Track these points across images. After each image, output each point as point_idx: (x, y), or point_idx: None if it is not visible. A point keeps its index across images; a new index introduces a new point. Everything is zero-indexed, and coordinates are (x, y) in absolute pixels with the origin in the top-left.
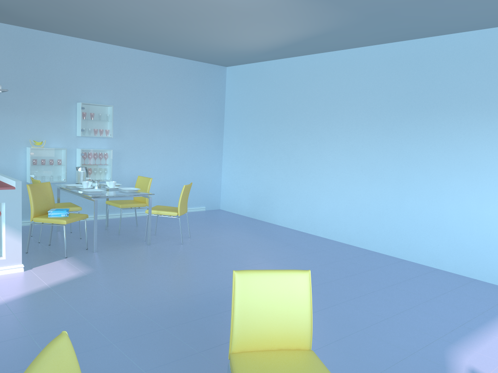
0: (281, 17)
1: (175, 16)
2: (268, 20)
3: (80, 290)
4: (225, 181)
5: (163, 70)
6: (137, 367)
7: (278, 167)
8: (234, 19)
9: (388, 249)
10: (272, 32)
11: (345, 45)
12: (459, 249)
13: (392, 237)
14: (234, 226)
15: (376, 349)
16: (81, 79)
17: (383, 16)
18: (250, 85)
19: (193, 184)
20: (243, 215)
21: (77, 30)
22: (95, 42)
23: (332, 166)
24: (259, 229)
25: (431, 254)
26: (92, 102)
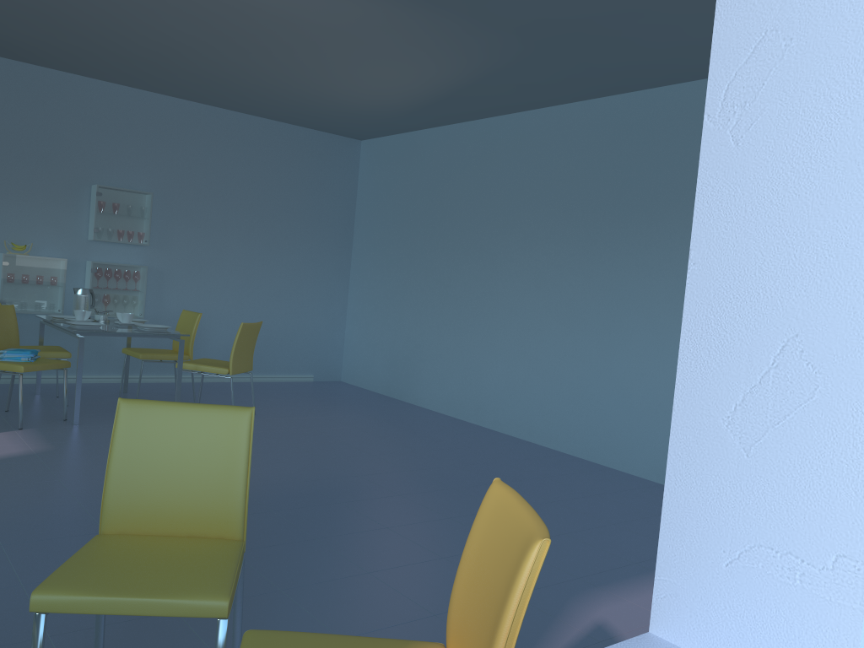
0: (400, 44)
1: (231, 41)
2: (381, 49)
3: (7, 473)
4: (351, 334)
5: (246, 140)
6: (16, 578)
7: (429, 308)
8: (327, 47)
9: (587, 449)
10: (400, 73)
11: (533, 101)
12: None
13: (593, 428)
14: (345, 405)
15: (452, 584)
16: (101, 147)
17: (564, 44)
18: (394, 170)
19: (294, 334)
20: (374, 392)
21: (91, 65)
22: (129, 89)
23: (508, 306)
24: (387, 411)
25: (652, 459)
26: (118, 186)
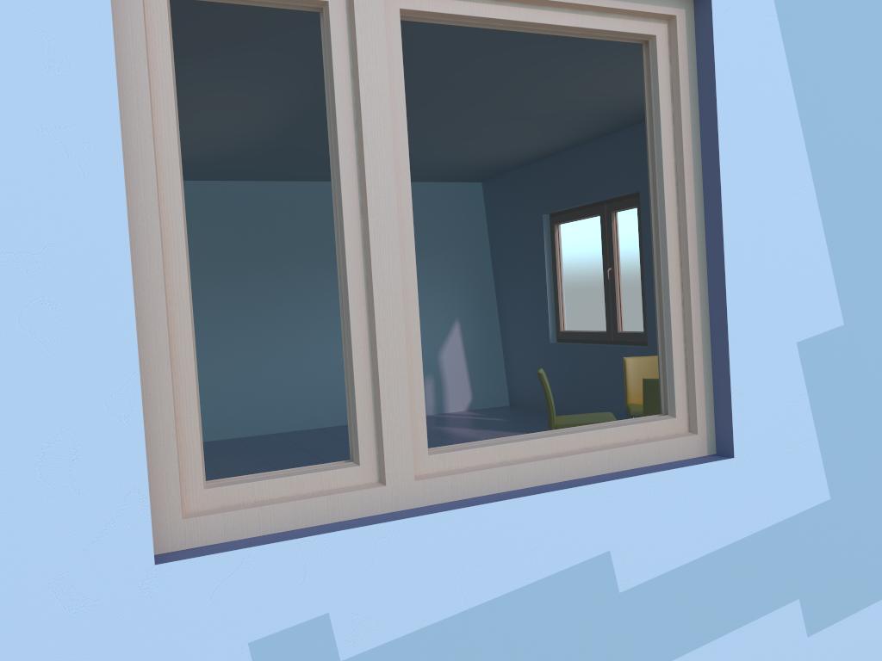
0: (182, 145)
1: None
2: None
3: None
4: None
5: None
6: None
7: None
8: None
9: (253, 428)
10: None
11: None
12: (335, 400)
13: (256, 412)
14: None
15: None
16: None
17: (271, 162)
18: None
19: None
20: None
21: None
22: None
23: None
24: None
25: (307, 416)
26: None
